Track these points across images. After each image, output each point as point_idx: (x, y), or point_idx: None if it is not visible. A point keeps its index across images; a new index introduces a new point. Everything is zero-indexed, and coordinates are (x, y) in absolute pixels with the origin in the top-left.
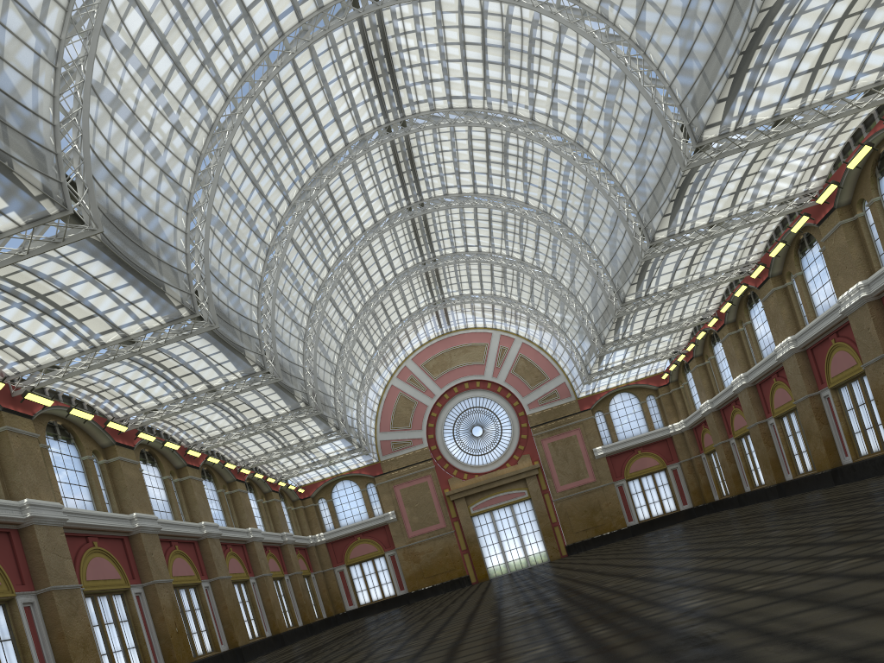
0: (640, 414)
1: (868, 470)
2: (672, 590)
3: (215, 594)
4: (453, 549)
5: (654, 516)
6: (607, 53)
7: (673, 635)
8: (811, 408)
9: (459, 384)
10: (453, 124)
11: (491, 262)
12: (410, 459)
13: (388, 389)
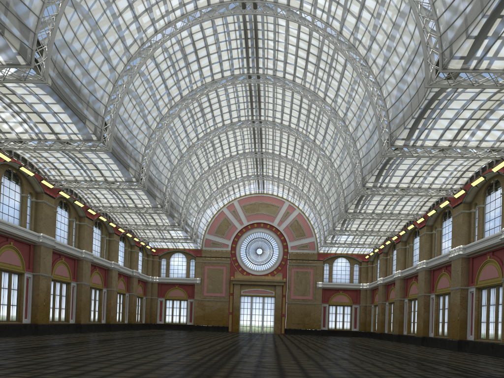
0: (348, 272)
1: (437, 344)
2: (247, 374)
3: (77, 291)
4: (225, 310)
5: (337, 329)
6: (362, 81)
7: None
8: (423, 301)
9: (258, 223)
10: (283, 87)
11: (291, 164)
12: (218, 254)
13: (219, 212)
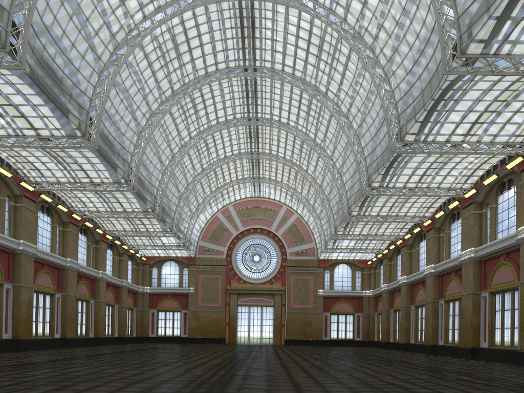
0: (349, 279)
1: (448, 352)
2: (260, 390)
3: (62, 303)
4: (221, 321)
5: (339, 338)
6: (369, 72)
7: None
8: (431, 308)
9: (255, 228)
10: (281, 80)
11: (289, 165)
12: (213, 261)
13: (213, 217)
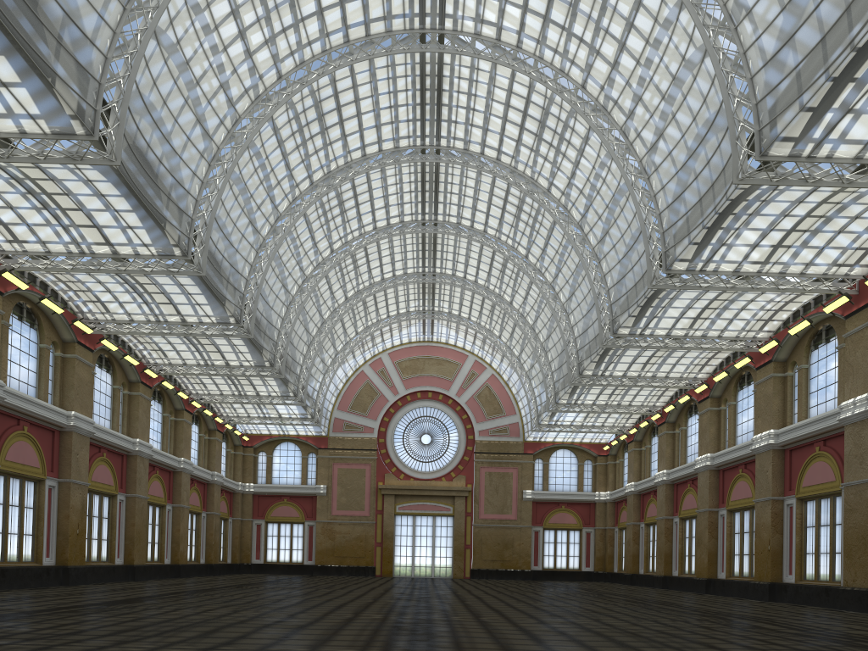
0: (574, 474)
1: (733, 590)
2: (483, 638)
3: (127, 509)
4: (369, 538)
5: (557, 568)
6: (619, 165)
7: None
8: (707, 521)
9: (424, 391)
10: (480, 168)
11: (483, 295)
12: (356, 444)
13: (358, 373)
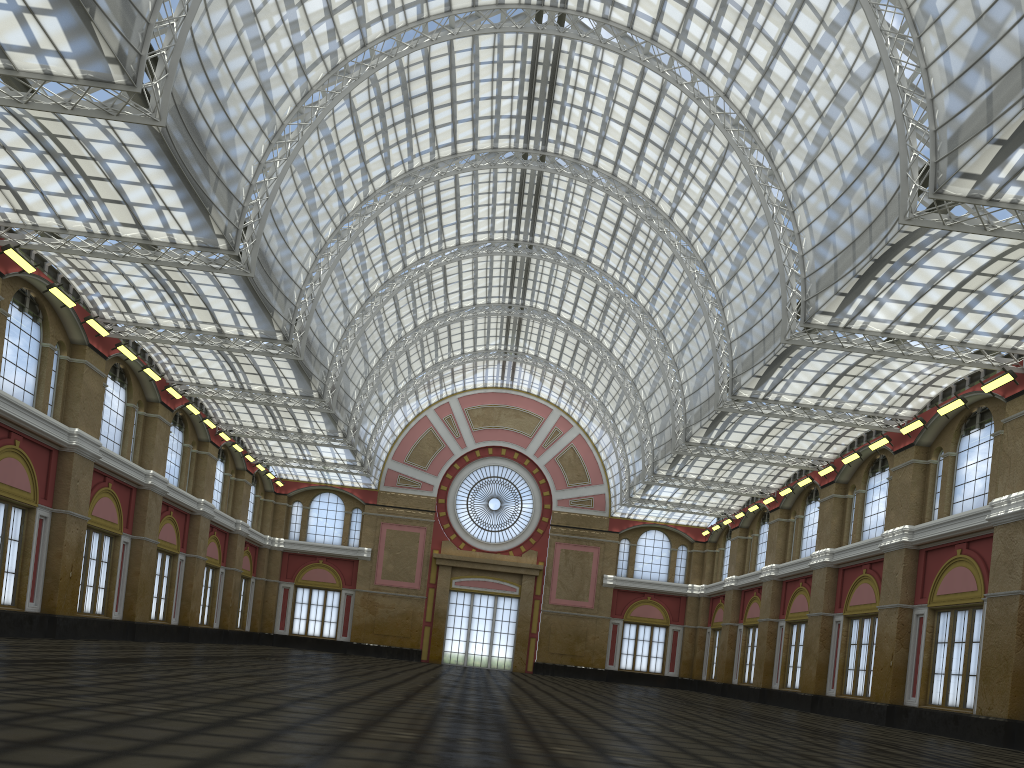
0: (665, 560)
1: (843, 710)
2: (565, 735)
3: (132, 554)
4: (417, 616)
5: (636, 670)
6: (759, 193)
7: (512, 765)
8: (819, 627)
9: (496, 447)
10: (591, 184)
11: (578, 337)
12: (411, 502)
13: (420, 419)
